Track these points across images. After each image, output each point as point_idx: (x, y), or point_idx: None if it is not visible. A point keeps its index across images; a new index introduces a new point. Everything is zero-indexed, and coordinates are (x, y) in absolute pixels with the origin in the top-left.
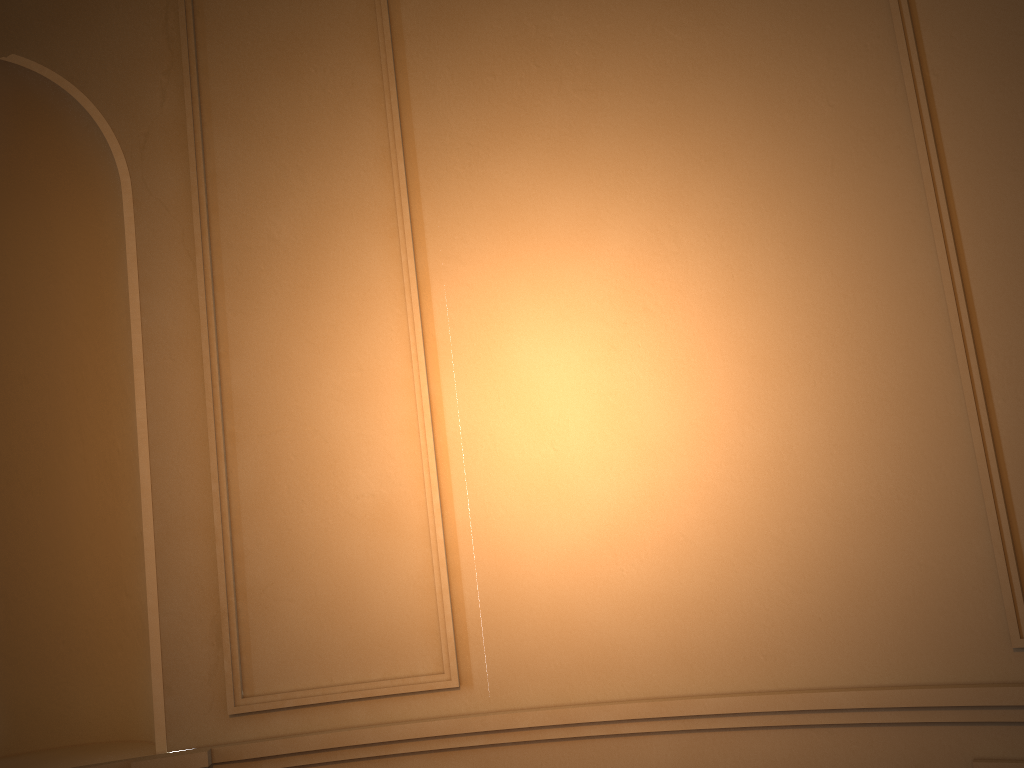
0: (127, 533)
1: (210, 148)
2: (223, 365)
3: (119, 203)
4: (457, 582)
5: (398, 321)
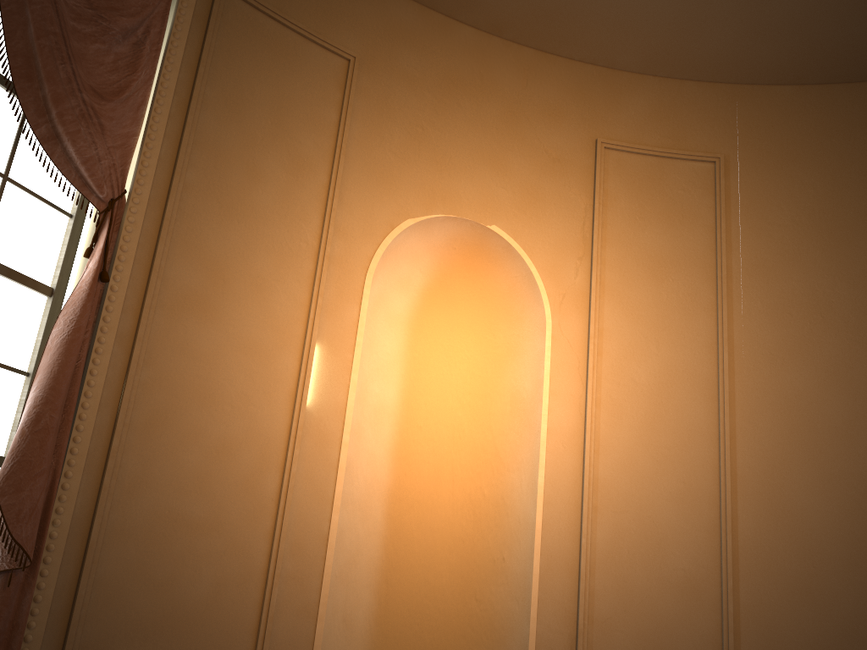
0: (484, 555)
1: (601, 313)
2: (594, 458)
3: (518, 328)
4: (737, 644)
5: (711, 456)
